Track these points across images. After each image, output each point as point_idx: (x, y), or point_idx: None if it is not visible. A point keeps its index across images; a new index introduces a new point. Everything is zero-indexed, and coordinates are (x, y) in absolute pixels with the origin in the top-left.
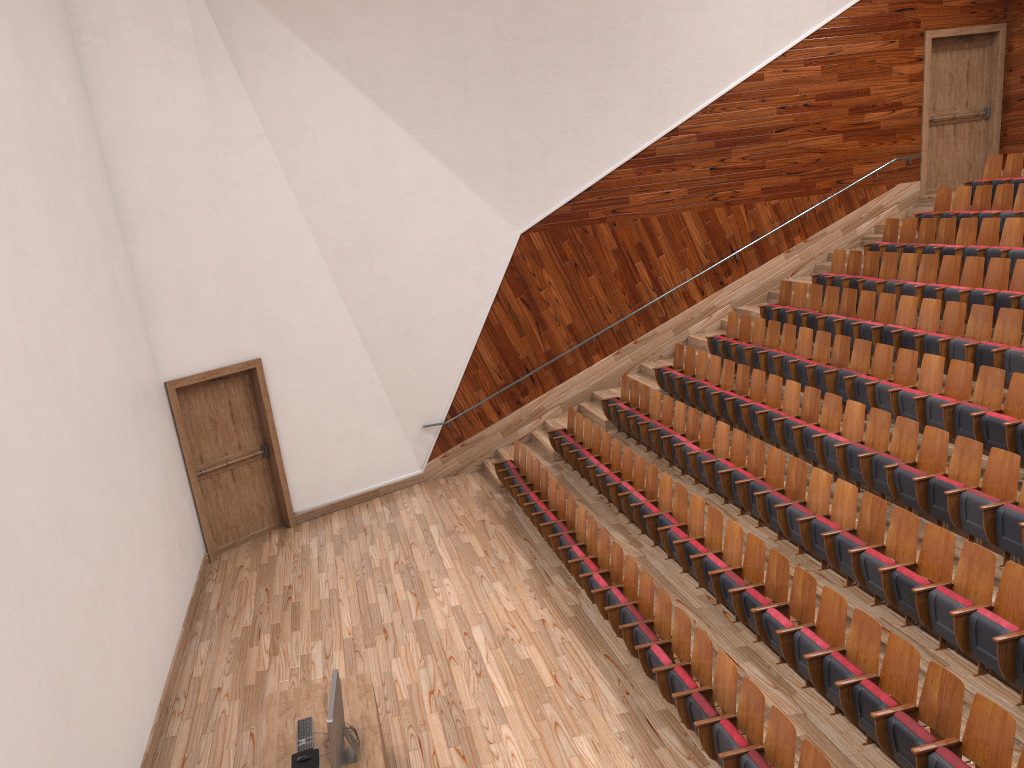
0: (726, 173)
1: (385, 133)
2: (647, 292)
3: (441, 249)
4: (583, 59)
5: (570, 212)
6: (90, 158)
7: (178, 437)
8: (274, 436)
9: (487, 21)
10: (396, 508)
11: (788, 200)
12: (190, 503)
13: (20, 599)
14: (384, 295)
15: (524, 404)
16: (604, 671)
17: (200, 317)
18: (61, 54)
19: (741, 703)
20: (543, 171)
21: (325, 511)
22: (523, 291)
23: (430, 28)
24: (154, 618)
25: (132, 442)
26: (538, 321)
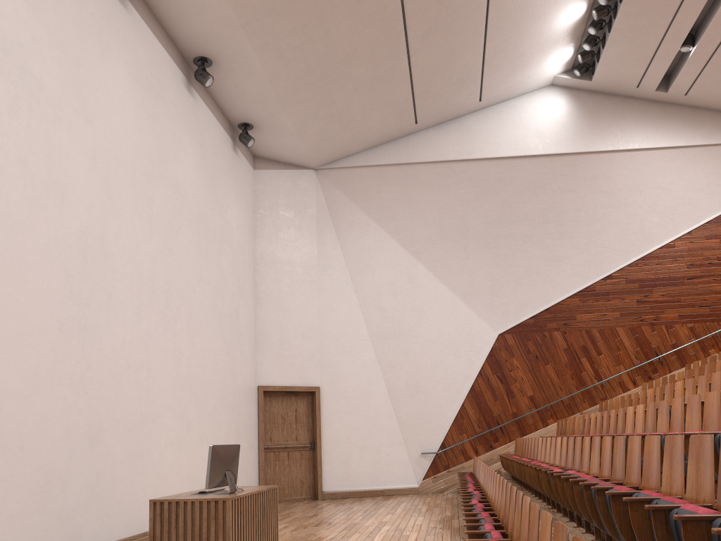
0: (649, 304)
1: (415, 270)
2: (590, 379)
3: (444, 338)
4: (542, 233)
5: (533, 323)
6: (243, 256)
7: (258, 419)
8: (319, 436)
9: (481, 212)
10: (389, 498)
11: (701, 324)
12: (255, 461)
13: (88, 364)
14: (404, 363)
15: (495, 448)
16: (453, 540)
17: (288, 355)
18: (240, 208)
19: (498, 500)
20: (515, 296)
21: (344, 495)
22: (498, 370)
23: (446, 215)
24: (191, 479)
25: (215, 386)
26: (508, 391)
